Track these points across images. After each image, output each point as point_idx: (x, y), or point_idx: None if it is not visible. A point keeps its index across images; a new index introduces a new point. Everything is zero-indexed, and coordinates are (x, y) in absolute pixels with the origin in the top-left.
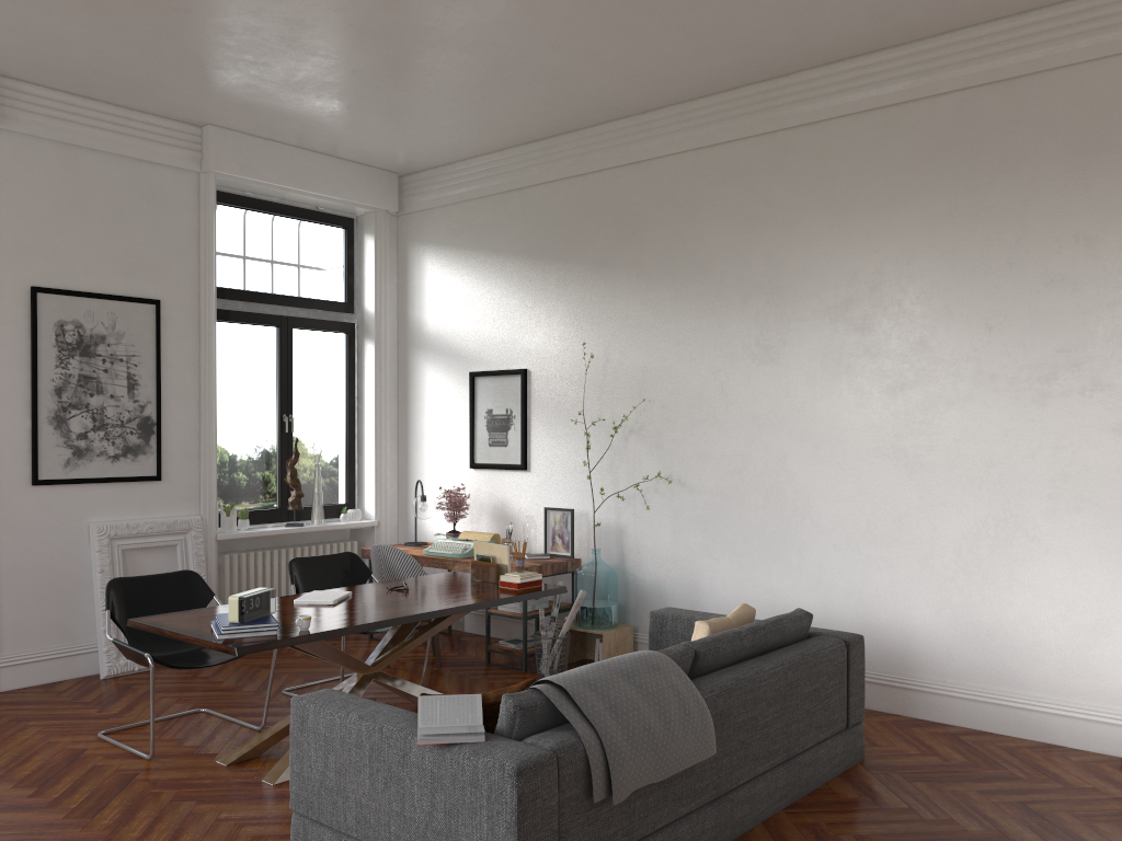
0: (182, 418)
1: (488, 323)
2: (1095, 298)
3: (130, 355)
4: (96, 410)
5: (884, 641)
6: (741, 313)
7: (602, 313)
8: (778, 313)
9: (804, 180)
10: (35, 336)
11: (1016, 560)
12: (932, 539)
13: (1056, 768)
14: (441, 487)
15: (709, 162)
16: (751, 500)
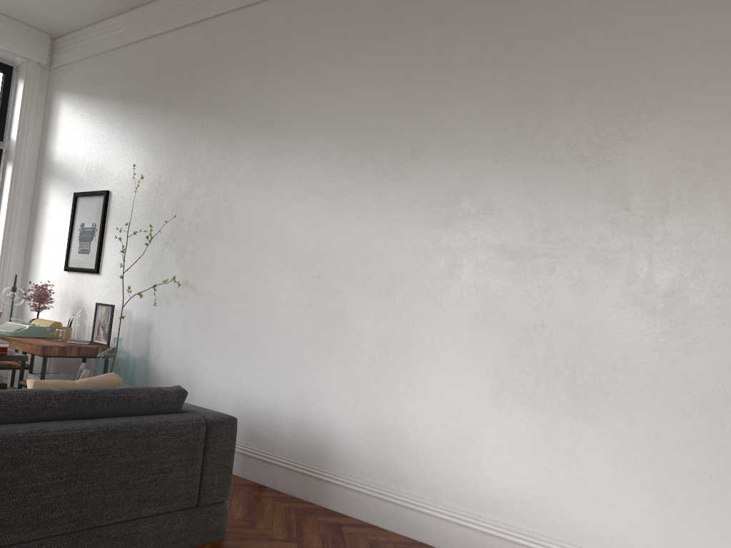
0: None
1: (91, 154)
2: (495, 130)
3: None
4: None
5: (312, 435)
6: (248, 145)
7: (161, 146)
8: (273, 145)
9: (303, 32)
10: None
11: (413, 367)
12: (356, 345)
13: None
14: (30, 282)
15: (243, 20)
16: (236, 305)
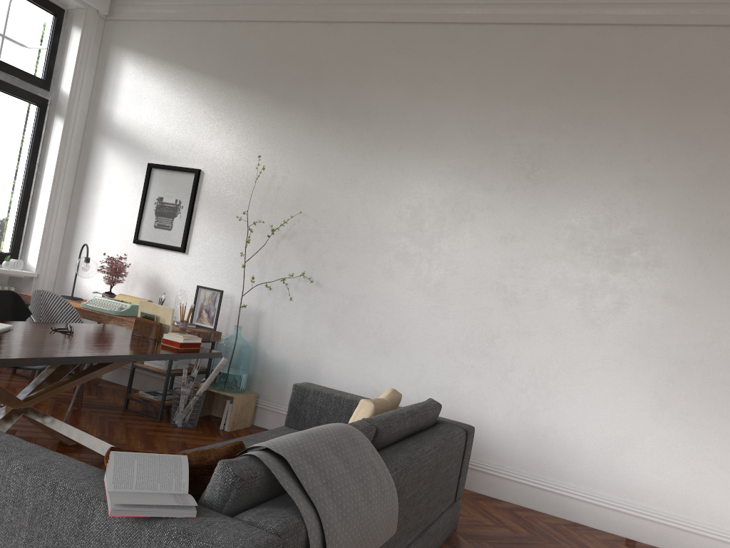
0: None
1: (173, 126)
2: (668, 199)
3: None
4: None
5: None
6: (394, 159)
7: (276, 137)
8: (425, 165)
9: (465, 66)
10: None
11: (575, 382)
12: (514, 358)
13: (592, 545)
14: (105, 253)
15: (390, 35)
16: (375, 307)
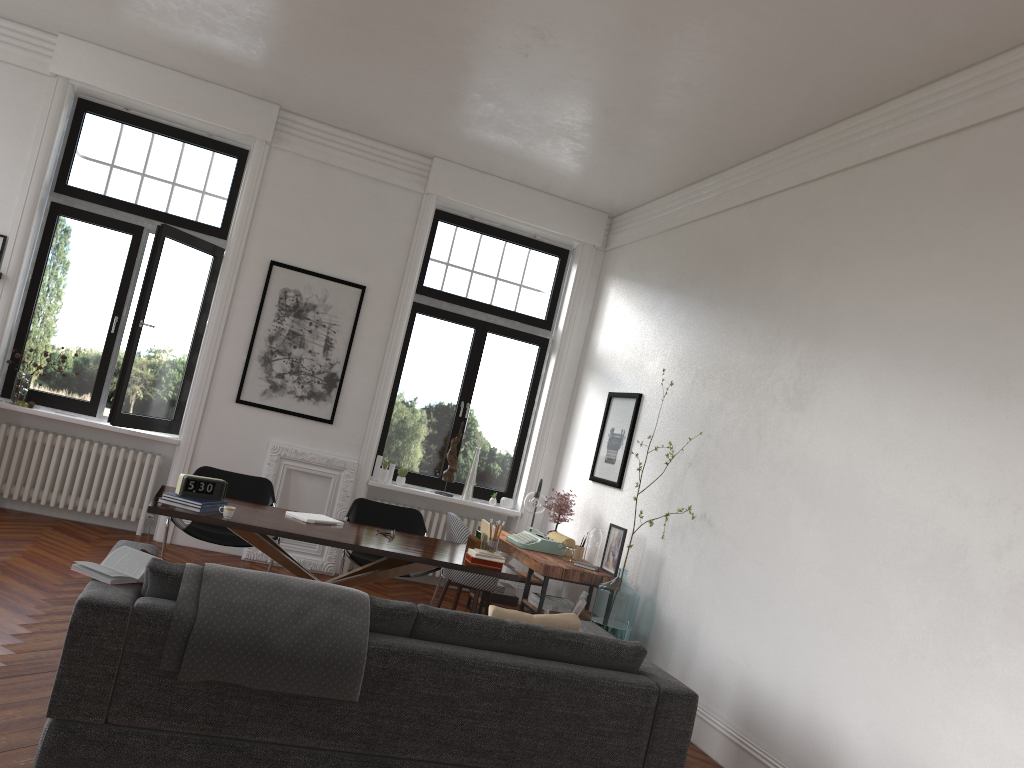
0: (362, 381)
1: (630, 349)
2: None
3: (332, 323)
4: (296, 359)
5: (818, 743)
6: (789, 354)
7: (698, 346)
8: (816, 357)
9: (867, 216)
10: (264, 296)
11: (955, 684)
12: (885, 635)
13: None
14: (553, 489)
15: (801, 199)
16: (753, 553)
